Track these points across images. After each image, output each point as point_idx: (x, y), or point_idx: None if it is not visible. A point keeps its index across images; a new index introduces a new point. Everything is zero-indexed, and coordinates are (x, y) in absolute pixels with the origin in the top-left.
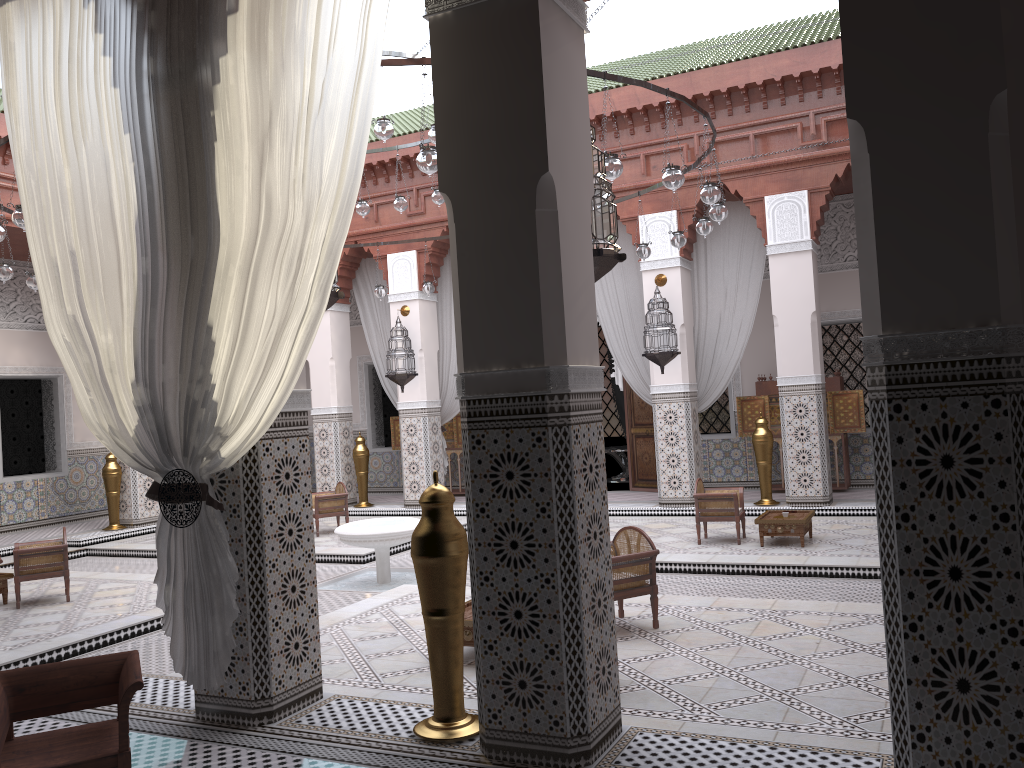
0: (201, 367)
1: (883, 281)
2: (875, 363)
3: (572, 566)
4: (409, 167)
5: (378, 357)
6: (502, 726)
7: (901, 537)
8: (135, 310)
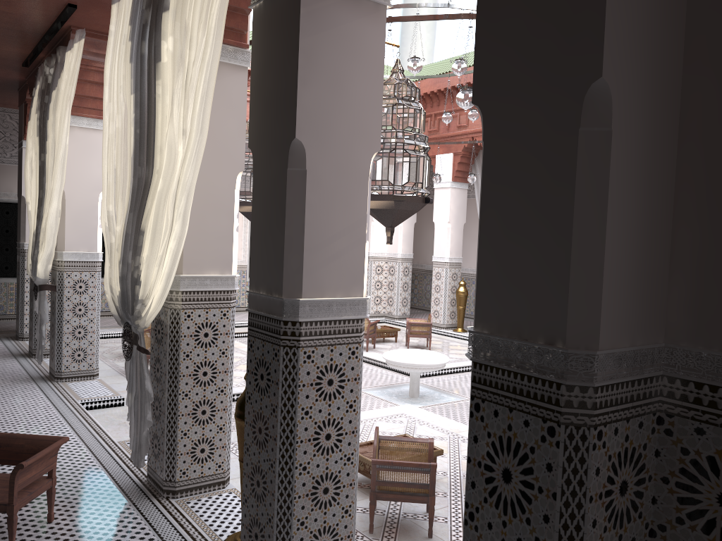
0: (137, 258)
1: (480, 276)
2: (468, 356)
3: (289, 459)
4: None
5: None
6: None
7: (466, 533)
8: (126, 213)
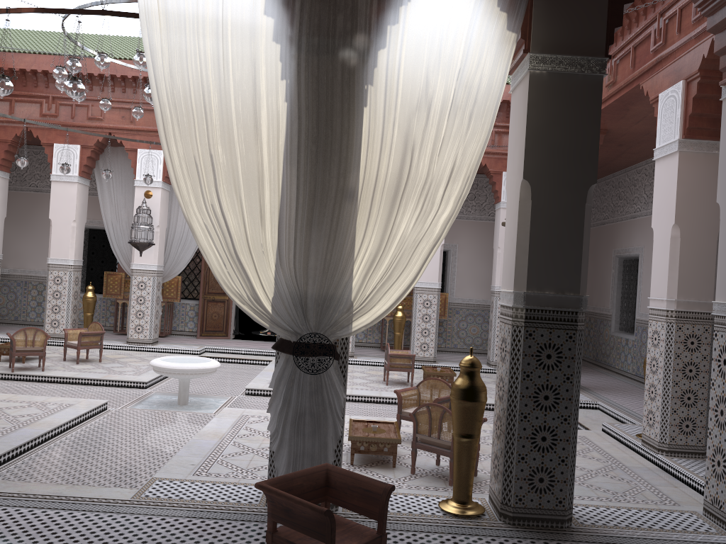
0: (346, 263)
1: None
2: None
3: (576, 411)
4: None
5: (110, 225)
6: (524, 505)
7: None
8: (279, 212)
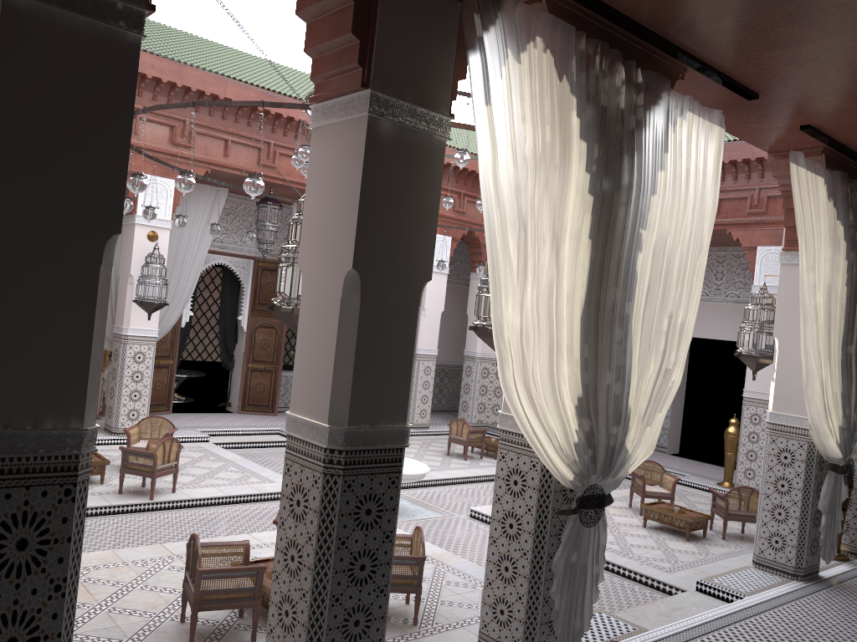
0: None
1: None
2: None
3: None
4: (187, 98)
5: None
6: None
7: None
8: (841, 378)
